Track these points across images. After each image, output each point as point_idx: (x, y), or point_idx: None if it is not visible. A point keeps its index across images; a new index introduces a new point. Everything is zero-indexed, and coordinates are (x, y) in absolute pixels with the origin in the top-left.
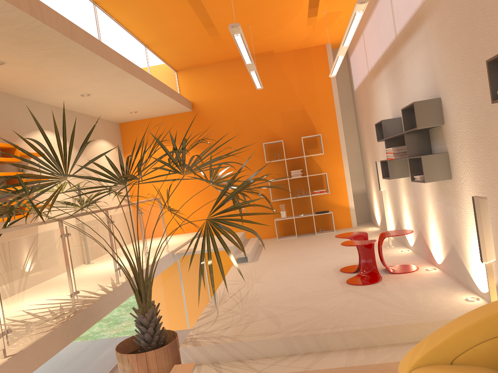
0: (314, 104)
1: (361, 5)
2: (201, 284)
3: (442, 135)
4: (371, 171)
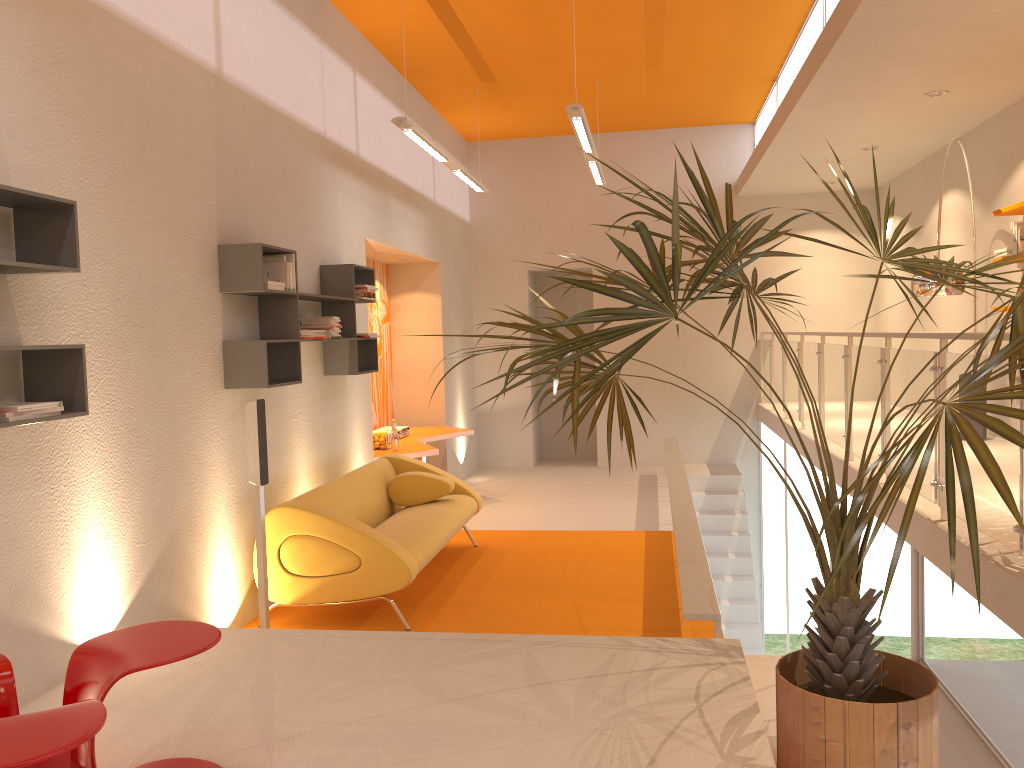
0: None
1: None
2: None
3: (4, 300)
4: None
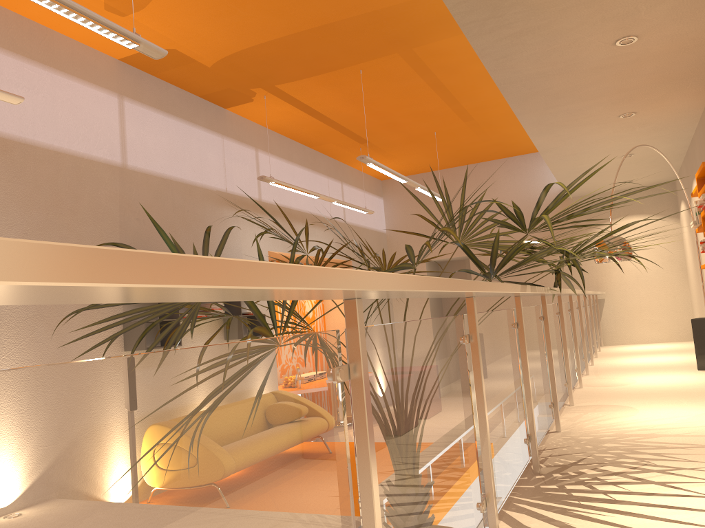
0: None
1: (14, 101)
2: None
3: None
4: None
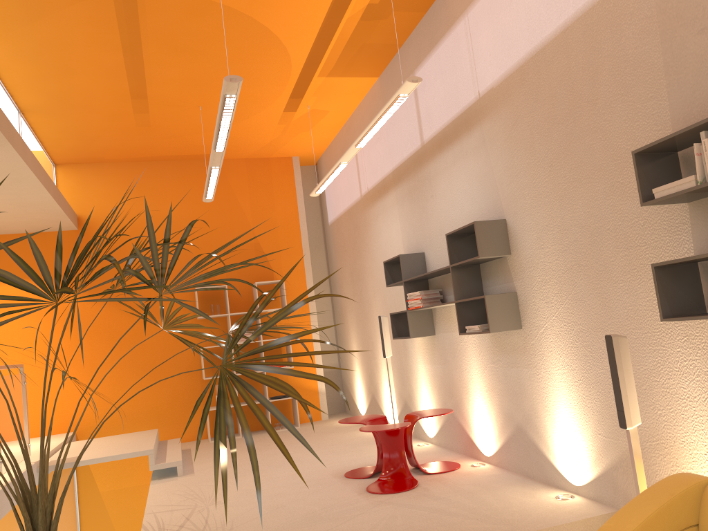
0: (274, 237)
1: (411, 85)
2: (70, 526)
3: (507, 269)
4: (354, 336)
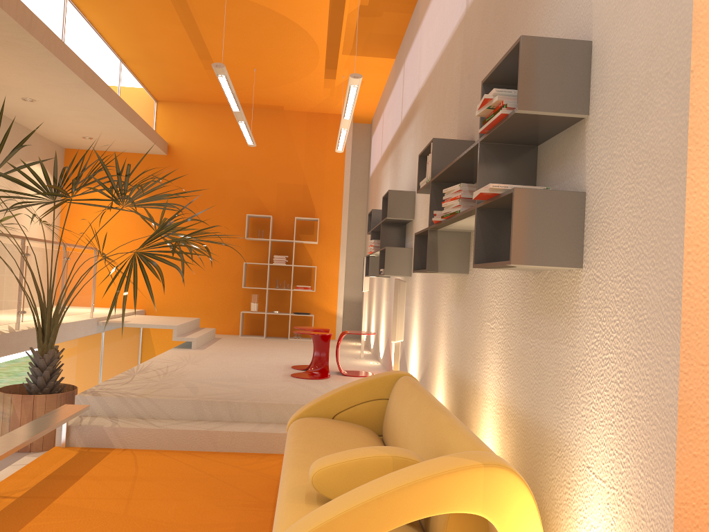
0: (320, 182)
1: (354, 79)
2: None
3: (412, 230)
4: None
